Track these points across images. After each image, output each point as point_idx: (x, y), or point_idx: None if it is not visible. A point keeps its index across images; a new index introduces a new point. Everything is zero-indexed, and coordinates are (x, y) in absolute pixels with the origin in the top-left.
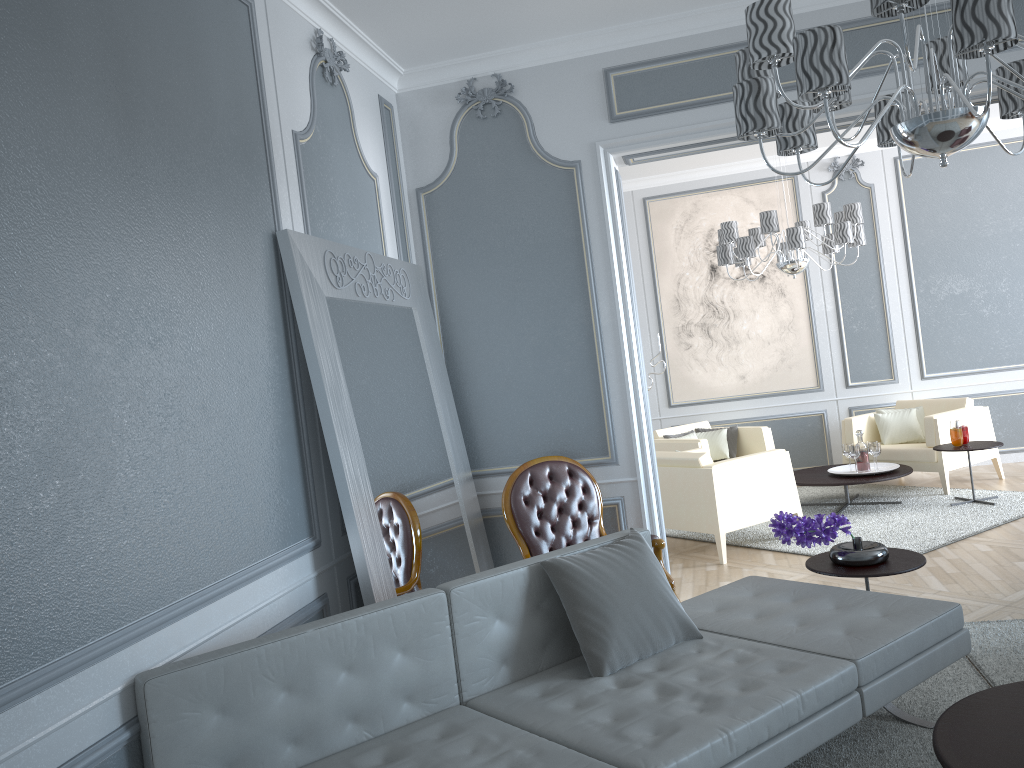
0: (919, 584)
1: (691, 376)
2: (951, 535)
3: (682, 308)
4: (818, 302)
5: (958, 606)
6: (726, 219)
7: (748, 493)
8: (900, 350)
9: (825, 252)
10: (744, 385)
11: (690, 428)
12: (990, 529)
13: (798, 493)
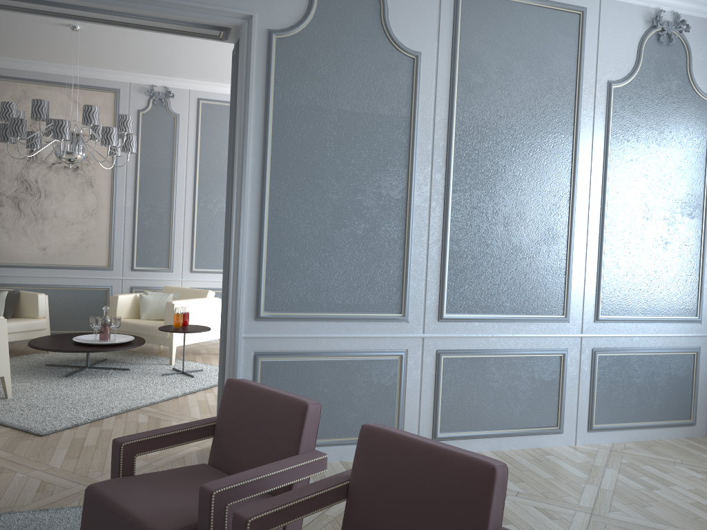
0: (44, 458)
1: None
2: (131, 404)
3: None
4: (120, 198)
5: None
6: (52, 111)
7: None
8: (178, 247)
9: (109, 153)
10: (44, 256)
11: None
12: (168, 400)
13: (63, 353)
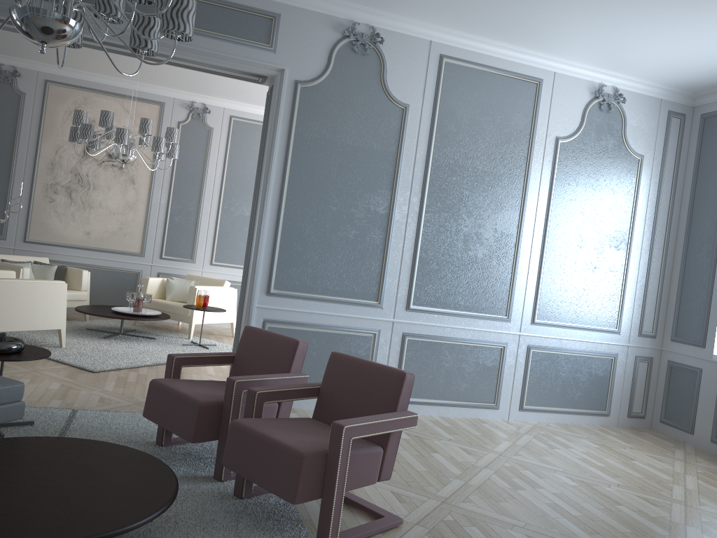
0: (99, 385)
1: (48, 223)
2: (159, 361)
3: (55, 171)
4: (156, 195)
5: (20, 384)
6: None
7: (19, 306)
8: (202, 242)
9: (154, 157)
10: (88, 239)
11: (30, 259)
12: None
13: (98, 322)
